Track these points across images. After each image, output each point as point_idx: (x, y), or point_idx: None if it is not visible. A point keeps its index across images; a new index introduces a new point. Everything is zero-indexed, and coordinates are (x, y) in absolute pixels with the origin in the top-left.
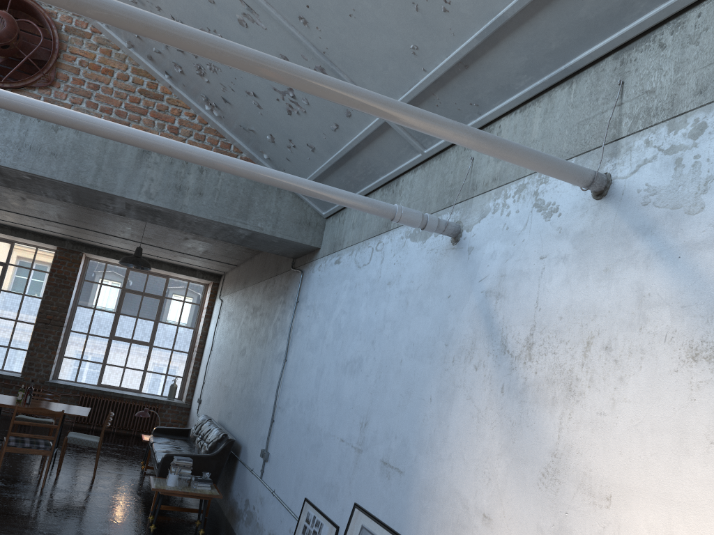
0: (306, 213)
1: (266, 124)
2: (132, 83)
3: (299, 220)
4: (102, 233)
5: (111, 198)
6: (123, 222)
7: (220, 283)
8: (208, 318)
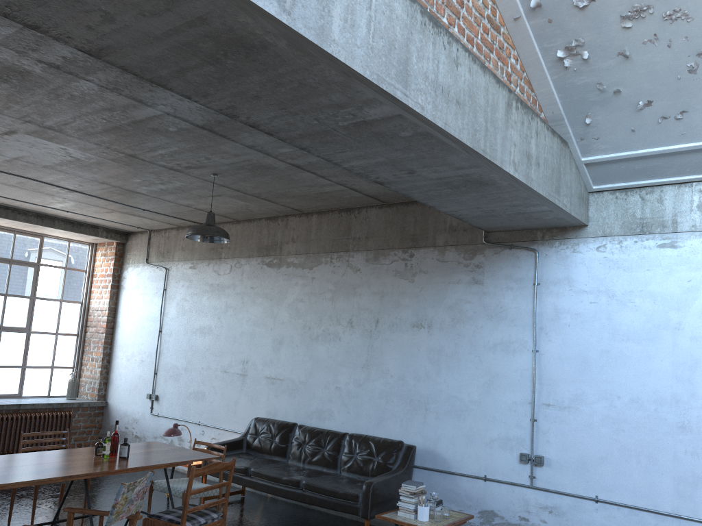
0: (581, 187)
1: (664, 89)
2: (482, 5)
3: (579, 195)
4: (44, 182)
5: (465, 168)
6: (151, 174)
7: (133, 244)
8: (115, 288)
